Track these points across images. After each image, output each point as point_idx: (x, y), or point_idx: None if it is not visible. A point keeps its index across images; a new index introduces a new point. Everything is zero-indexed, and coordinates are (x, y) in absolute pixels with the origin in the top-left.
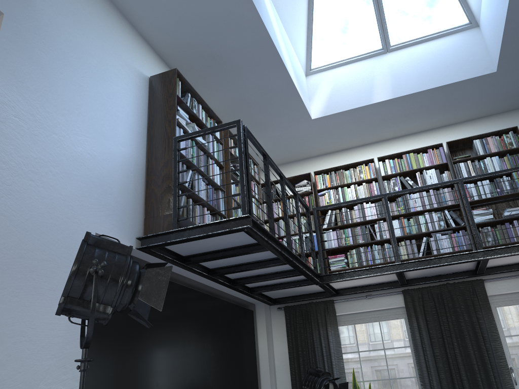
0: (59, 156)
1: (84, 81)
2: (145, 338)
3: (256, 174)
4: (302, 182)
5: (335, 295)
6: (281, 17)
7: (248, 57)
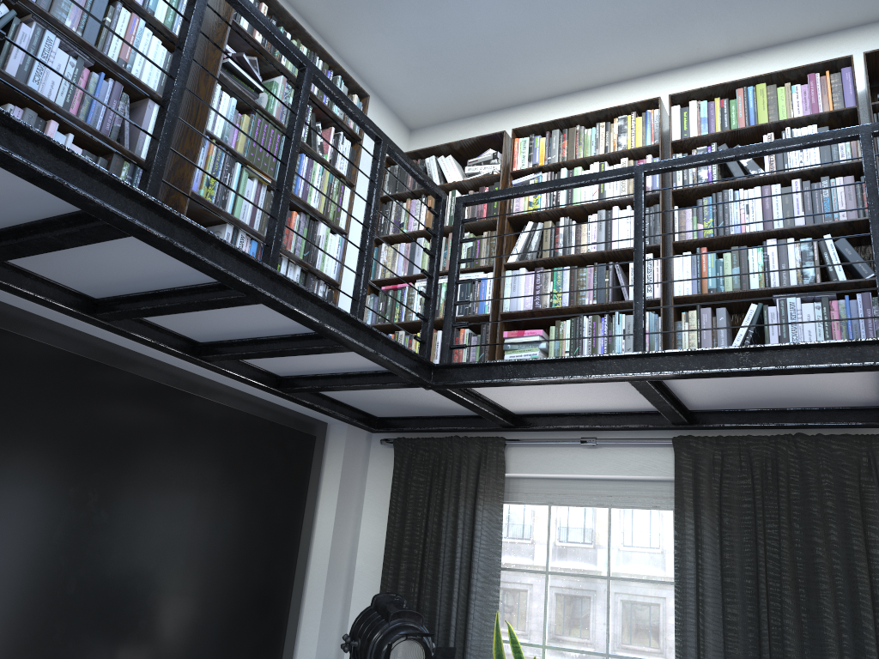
0: None
1: None
2: None
3: None
4: (484, 155)
5: (511, 427)
6: None
7: None
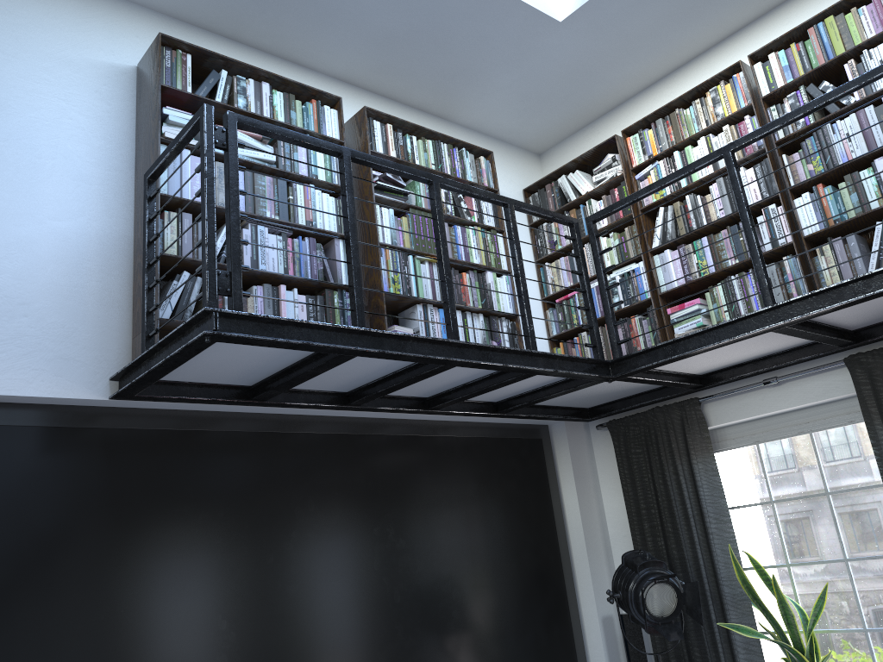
0: None
1: None
2: (180, 549)
3: (483, 174)
4: (605, 160)
5: (701, 387)
6: None
7: None
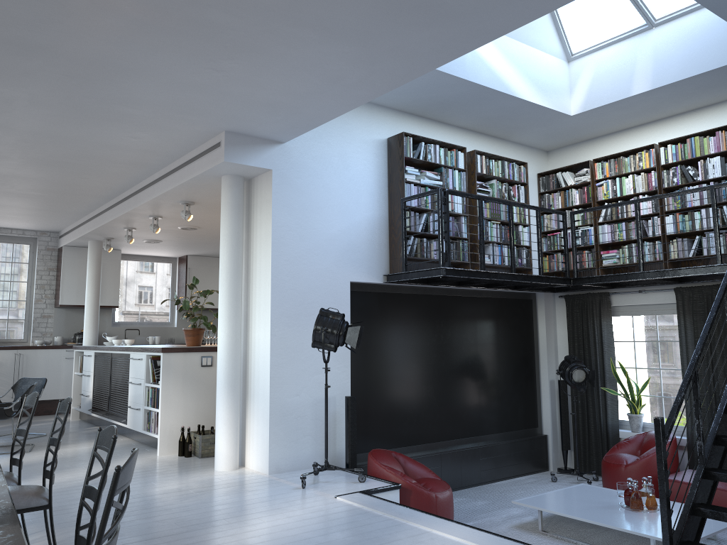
0: (319, 242)
1: (330, 179)
2: (400, 337)
3: (522, 175)
4: (582, 170)
5: (610, 288)
6: (509, 34)
7: (470, 97)
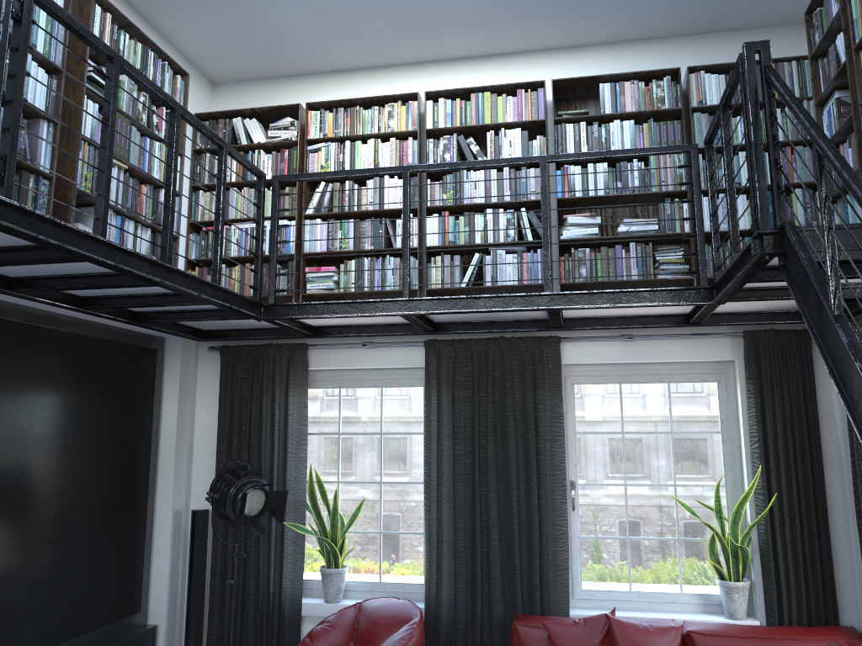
0: None
1: None
2: None
3: (177, 94)
4: (283, 121)
5: (312, 336)
6: None
7: None
